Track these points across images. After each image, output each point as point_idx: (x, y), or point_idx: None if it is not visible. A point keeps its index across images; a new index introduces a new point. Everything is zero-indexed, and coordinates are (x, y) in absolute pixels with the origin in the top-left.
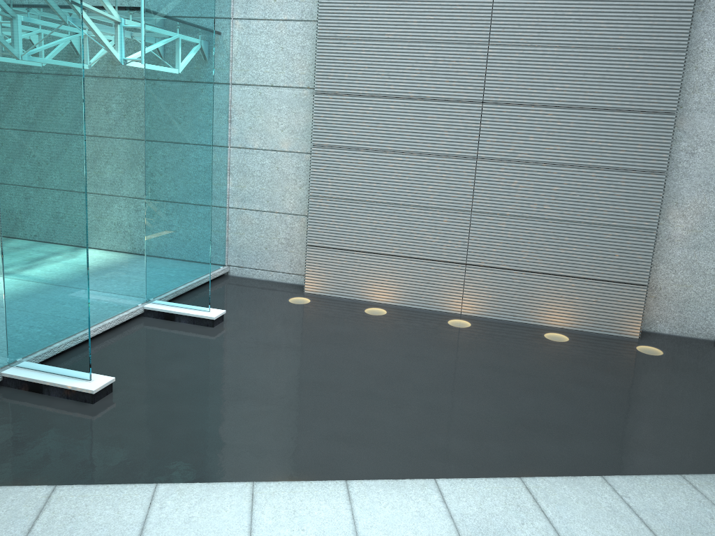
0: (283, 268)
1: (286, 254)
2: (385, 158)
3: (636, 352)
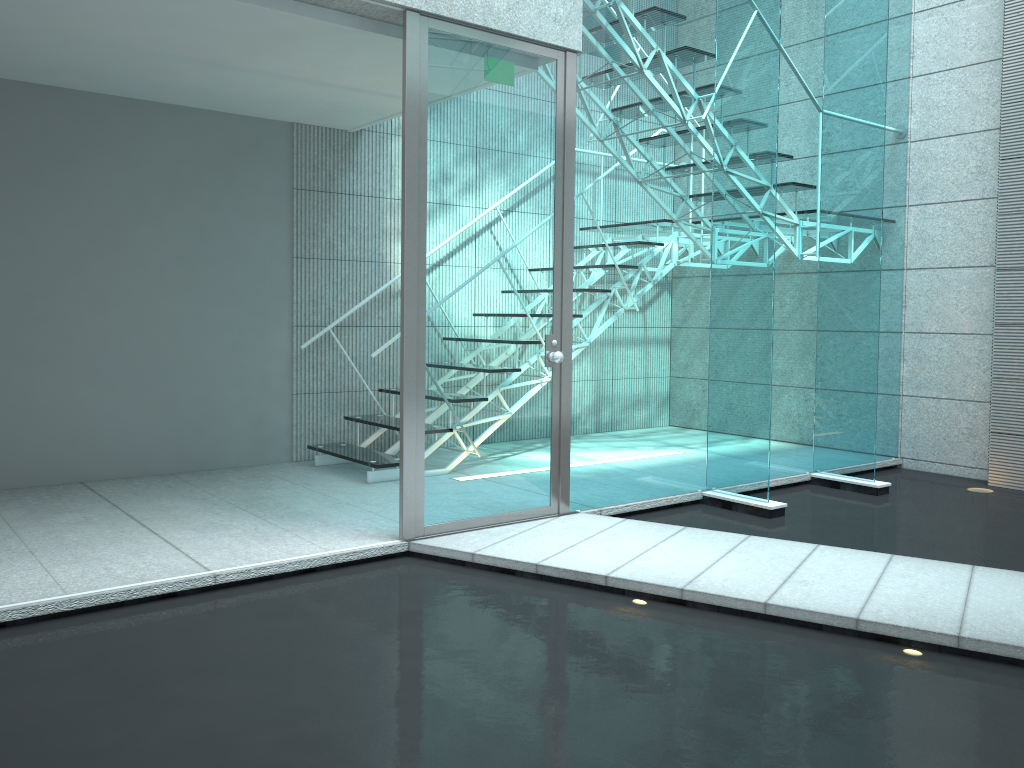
0: (965, 461)
1: (968, 445)
2: None
3: None
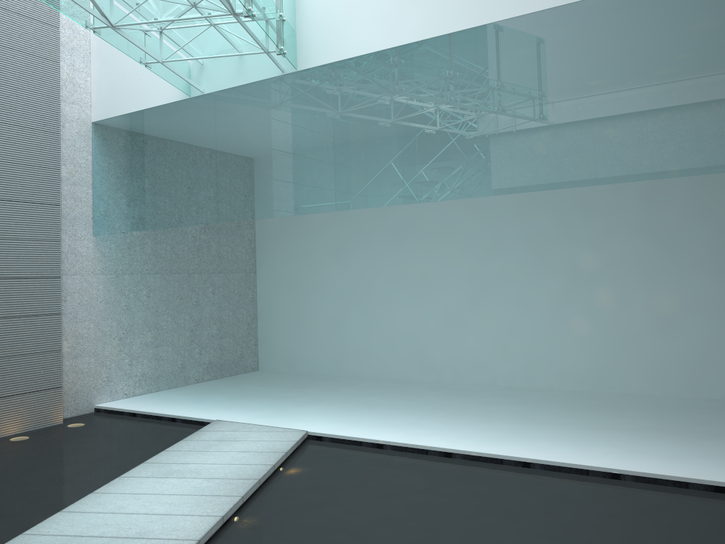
0: None
1: None
2: None
3: (75, 427)
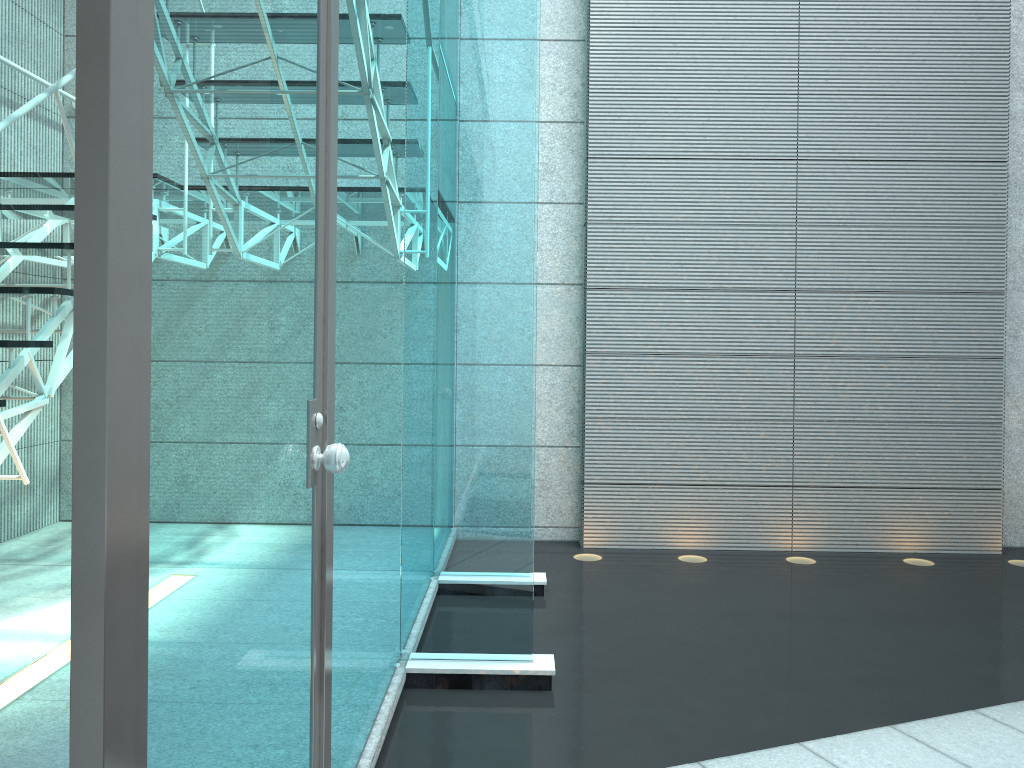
0: (537, 520)
1: (540, 501)
2: (682, 363)
3: (1019, 567)
